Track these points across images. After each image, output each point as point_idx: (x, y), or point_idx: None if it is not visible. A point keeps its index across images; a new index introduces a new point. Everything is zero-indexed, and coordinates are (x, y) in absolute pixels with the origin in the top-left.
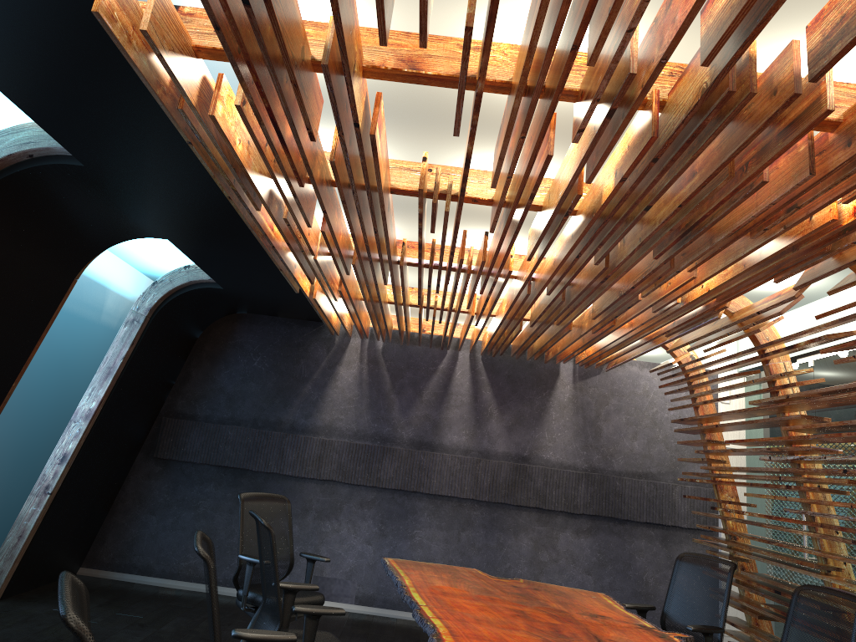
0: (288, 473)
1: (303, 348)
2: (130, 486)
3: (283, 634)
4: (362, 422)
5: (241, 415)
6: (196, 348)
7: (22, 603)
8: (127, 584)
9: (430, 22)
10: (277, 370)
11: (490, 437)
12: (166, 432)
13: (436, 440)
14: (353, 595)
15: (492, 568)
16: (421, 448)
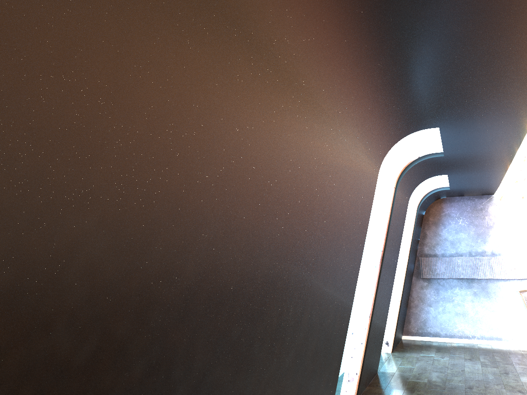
0: (498, 278)
1: (484, 210)
2: (414, 293)
3: None
4: None
5: (460, 250)
6: (424, 220)
7: (403, 353)
8: (431, 342)
9: None
10: (473, 224)
11: None
12: (423, 265)
13: None
14: None
15: None
16: None
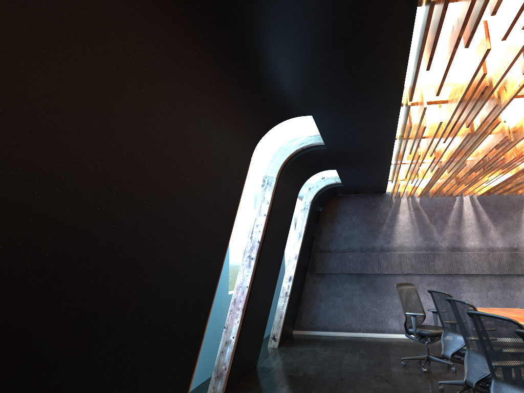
0: (385, 273)
1: (377, 207)
2: (307, 288)
3: None
4: (418, 241)
5: (353, 246)
6: (321, 216)
7: (289, 347)
8: (320, 336)
9: None
10: (365, 221)
11: (492, 240)
12: (317, 260)
13: (461, 246)
14: None
15: None
16: (454, 251)
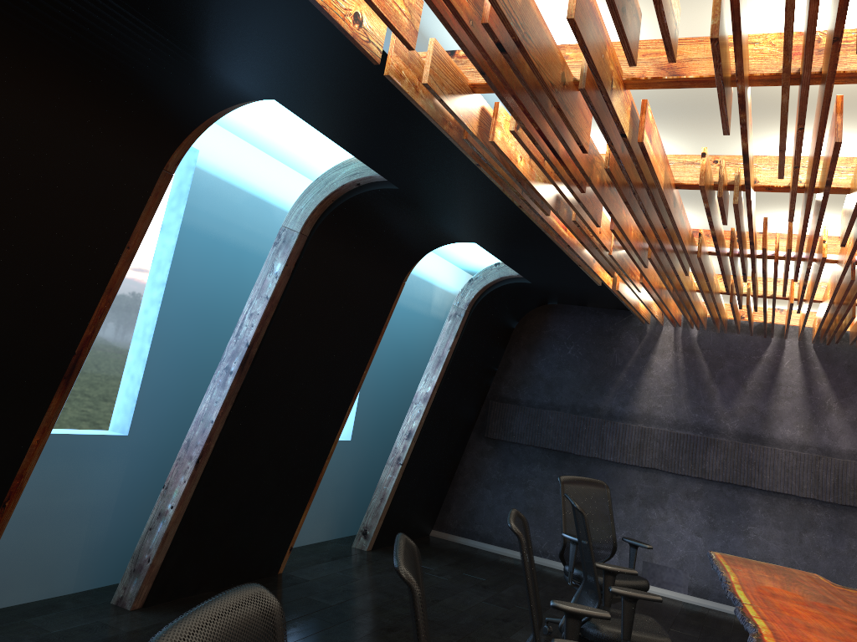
0: (609, 459)
1: (615, 336)
2: (467, 461)
3: (597, 610)
4: (681, 412)
5: (559, 400)
6: (513, 337)
7: (388, 555)
8: (471, 549)
9: (694, 18)
10: (590, 358)
11: (830, 433)
12: (493, 414)
13: (766, 434)
14: (685, 585)
15: (844, 576)
16: (749, 441)
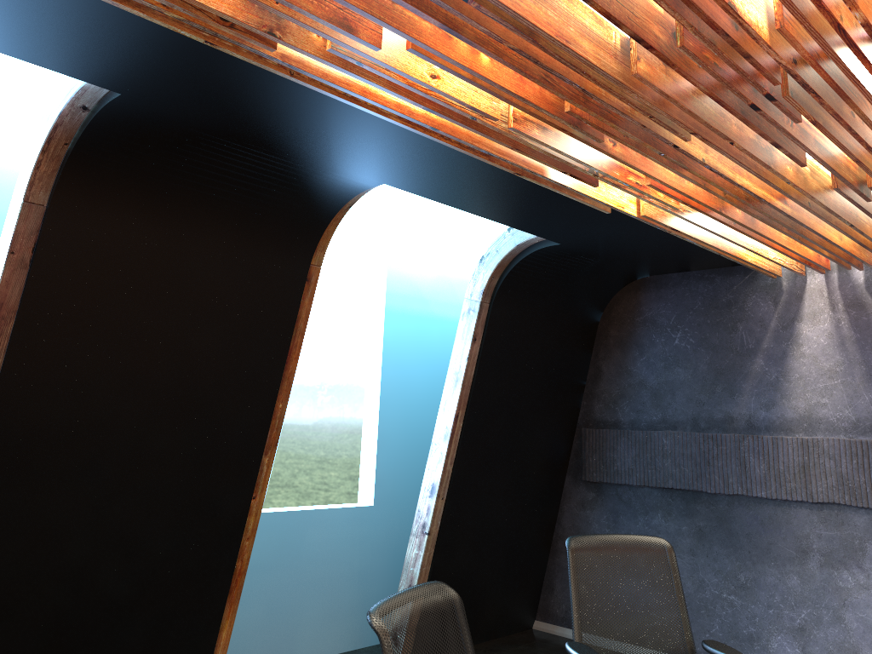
0: (760, 494)
1: (737, 306)
2: (565, 518)
3: None
4: (861, 405)
5: (674, 414)
6: (599, 335)
7: None
8: None
9: None
10: (707, 346)
11: None
12: (589, 447)
13: None
14: None
15: None
16: None
